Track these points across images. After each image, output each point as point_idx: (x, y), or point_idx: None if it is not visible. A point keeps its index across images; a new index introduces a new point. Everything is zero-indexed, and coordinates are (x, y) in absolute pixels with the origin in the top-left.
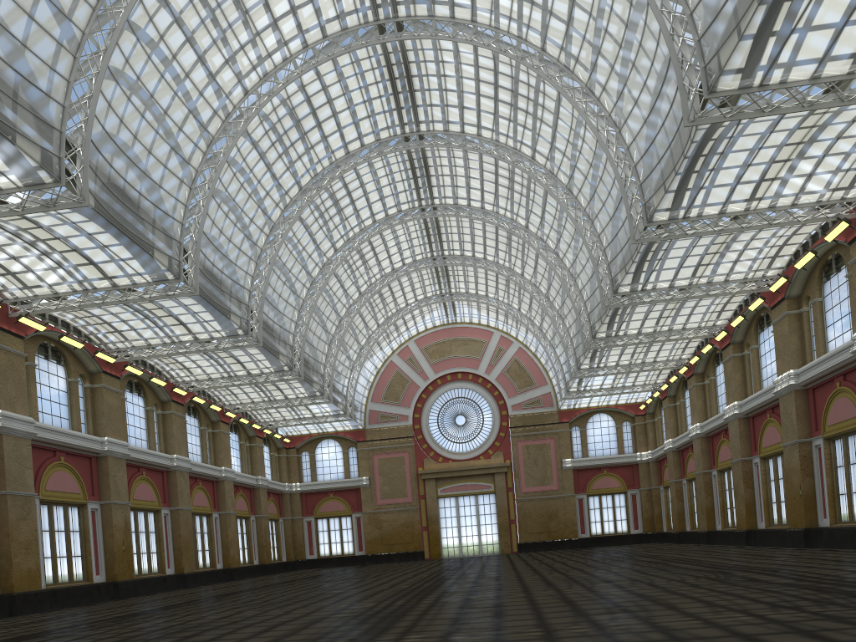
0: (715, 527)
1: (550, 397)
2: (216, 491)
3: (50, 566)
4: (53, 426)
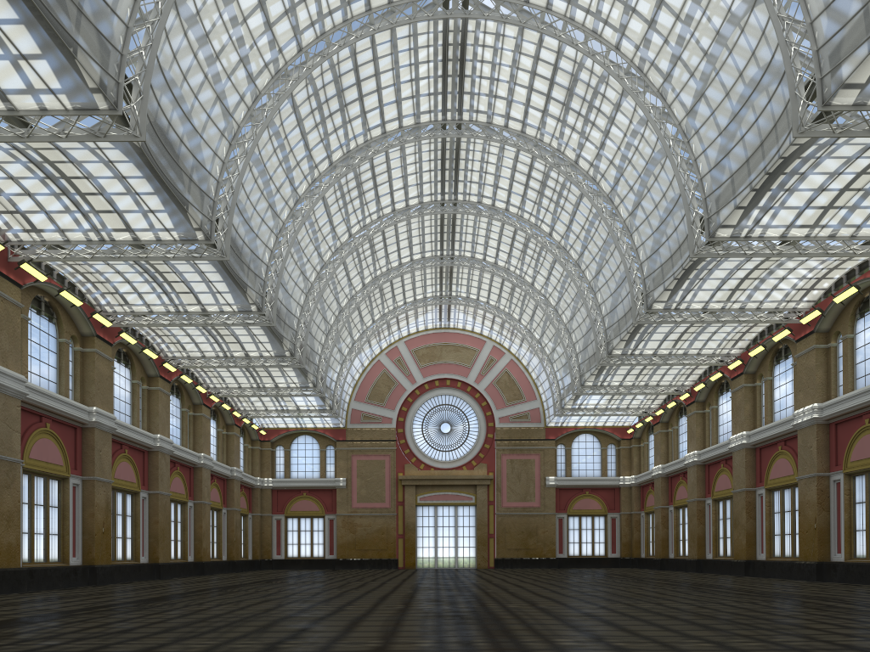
0: (704, 556)
1: (538, 413)
2: (193, 478)
3: (27, 542)
4: (43, 389)
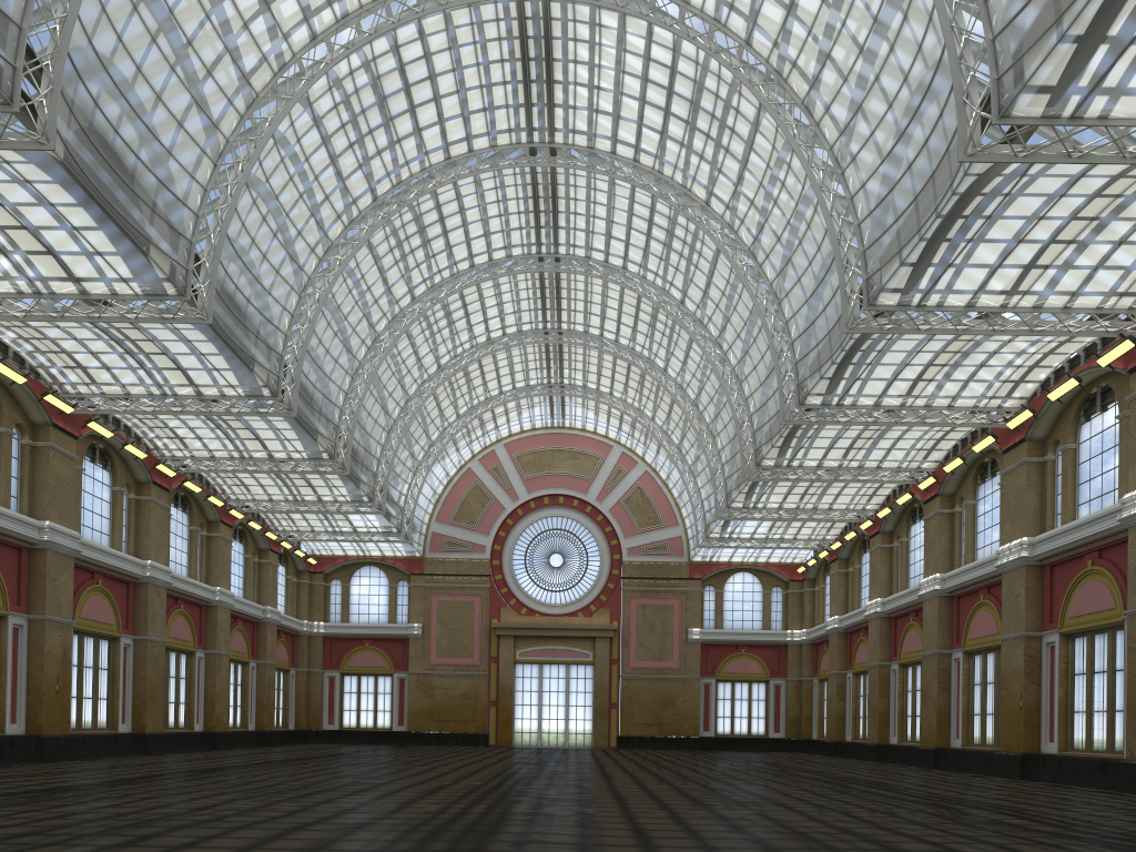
0: (888, 740)
1: (680, 543)
2: (205, 620)
3: None
4: None
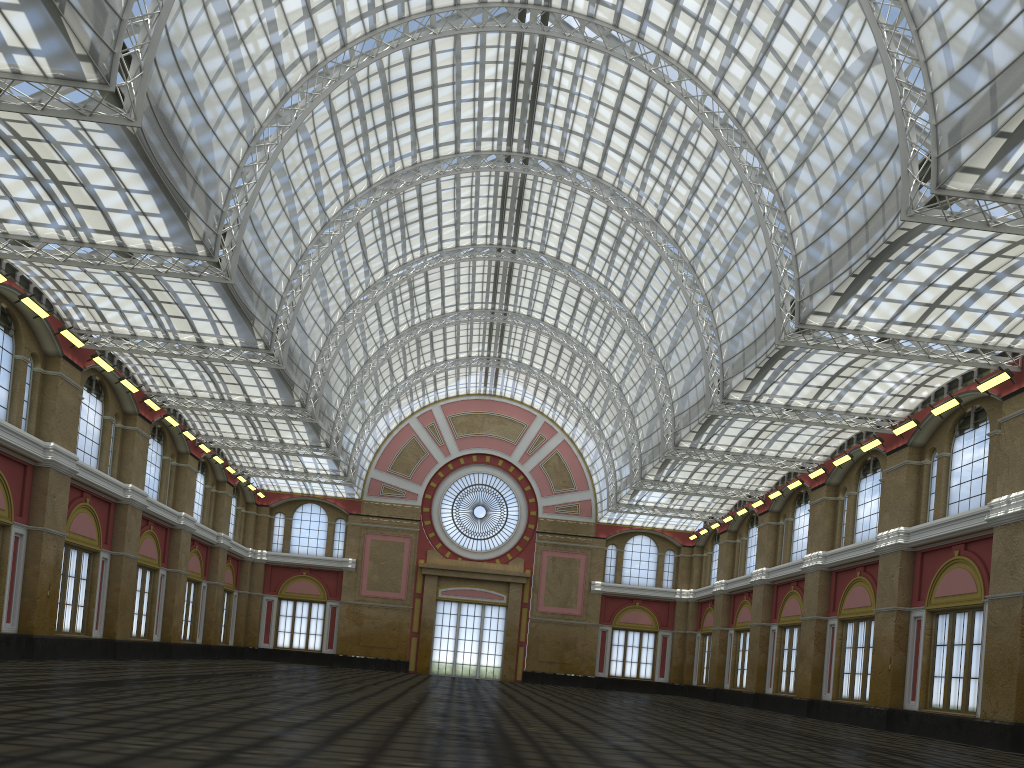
0: (764, 690)
1: (589, 505)
2: (169, 541)
3: None
4: None
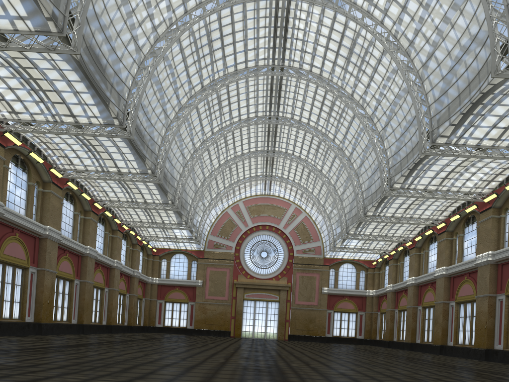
0: (415, 341)
1: (320, 249)
2: (109, 274)
3: None
4: (15, 212)
